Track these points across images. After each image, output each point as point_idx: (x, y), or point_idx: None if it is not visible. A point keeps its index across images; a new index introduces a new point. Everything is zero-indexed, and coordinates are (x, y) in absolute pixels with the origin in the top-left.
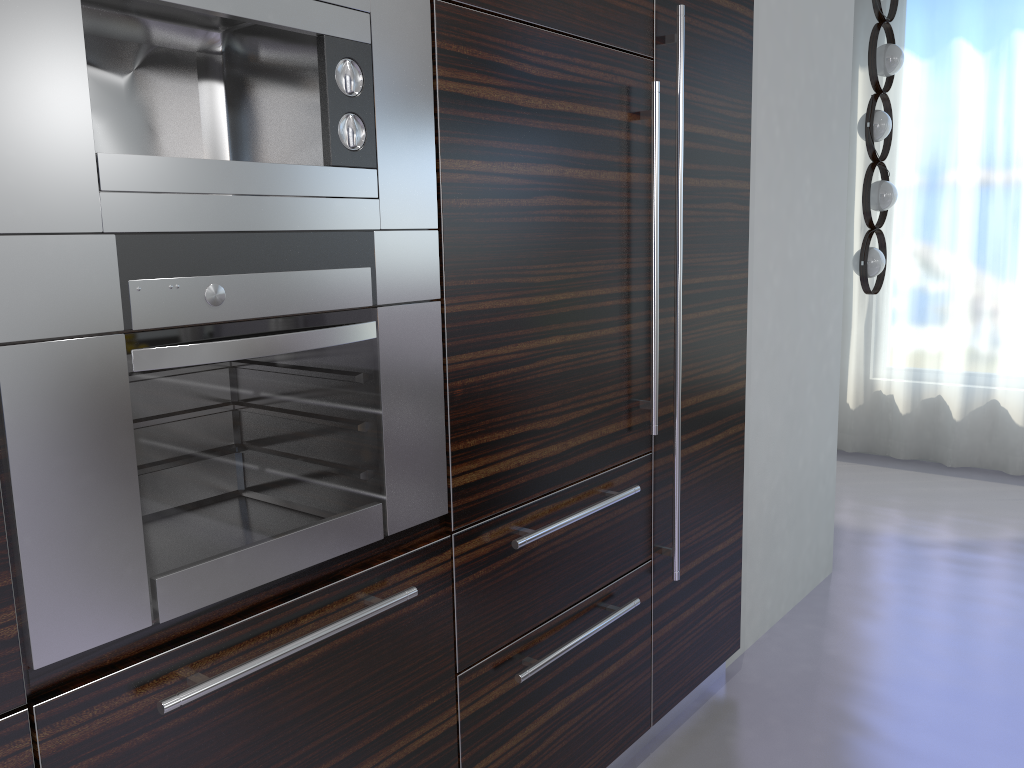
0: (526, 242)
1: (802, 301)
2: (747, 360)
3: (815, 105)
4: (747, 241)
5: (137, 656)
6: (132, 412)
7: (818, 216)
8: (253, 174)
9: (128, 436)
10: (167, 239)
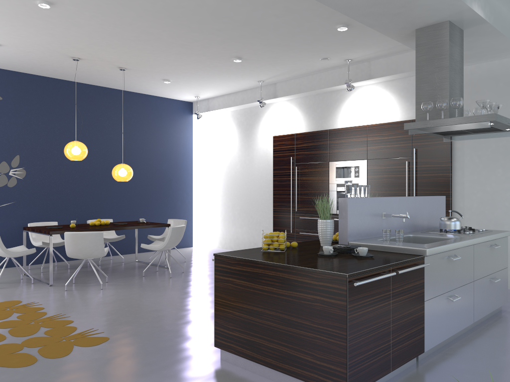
0: (380, 184)
1: (498, 201)
2: (461, 212)
3: (503, 150)
4: (449, 185)
5: (336, 216)
6: (336, 197)
7: (509, 179)
8: (346, 179)
9: (336, 198)
10: (339, 184)
